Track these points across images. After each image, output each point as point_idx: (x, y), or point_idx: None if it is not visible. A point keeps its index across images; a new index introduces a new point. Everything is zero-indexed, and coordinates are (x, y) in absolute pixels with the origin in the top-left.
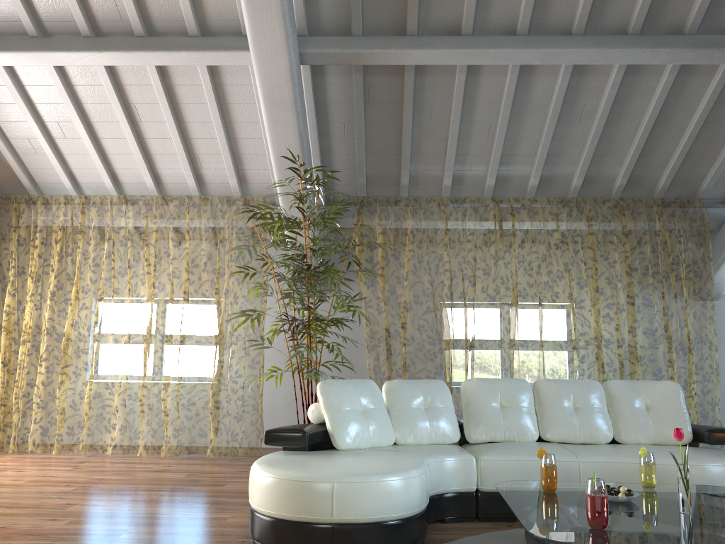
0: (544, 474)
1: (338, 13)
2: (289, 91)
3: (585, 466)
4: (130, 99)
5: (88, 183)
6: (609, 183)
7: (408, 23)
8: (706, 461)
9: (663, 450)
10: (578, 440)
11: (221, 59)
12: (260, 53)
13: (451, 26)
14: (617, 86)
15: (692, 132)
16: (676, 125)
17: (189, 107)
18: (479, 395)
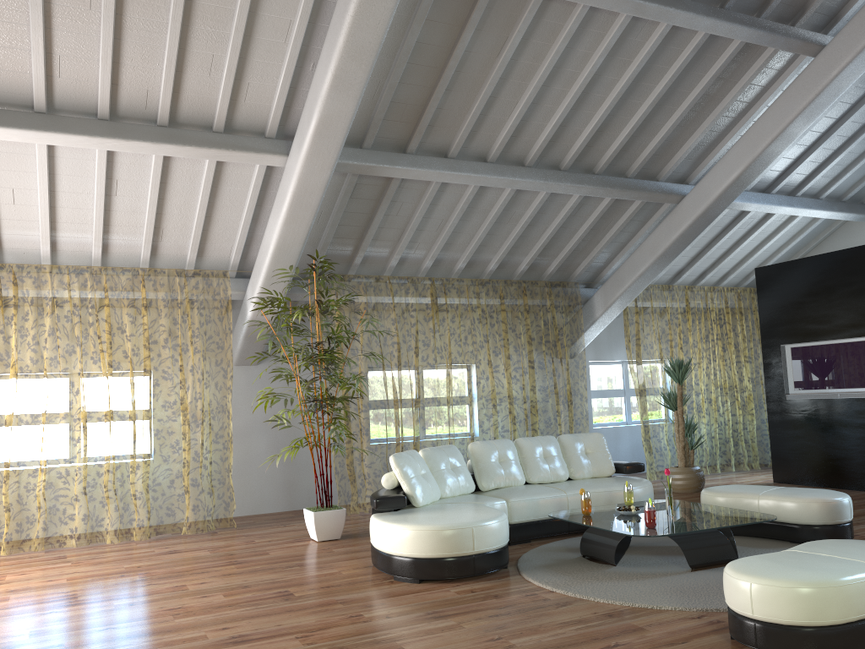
0: (585, 504)
1: (354, 129)
2: (317, 197)
3: (571, 497)
4: (115, 175)
5: (15, 249)
6: (514, 267)
7: (411, 144)
8: (636, 485)
9: (607, 481)
10: (550, 480)
11: (248, 158)
12: (308, 168)
13: (440, 149)
14: (543, 202)
15: (581, 236)
16: (571, 229)
17: (176, 187)
18: (485, 454)
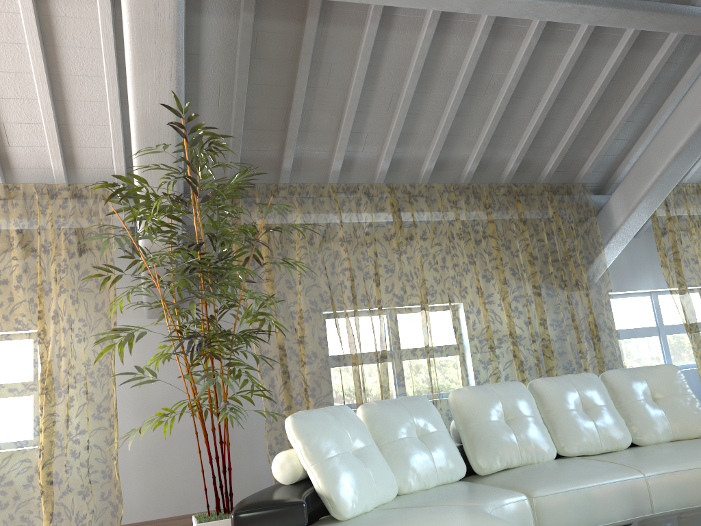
0: None
1: None
2: (170, 12)
3: (653, 481)
4: None
5: None
6: (500, 168)
7: None
8: None
9: None
10: (601, 449)
11: None
12: None
13: None
14: (531, 53)
15: (587, 111)
16: (572, 103)
17: None
18: (479, 409)
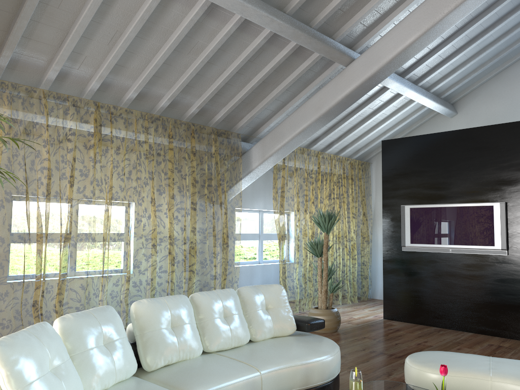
0: None
1: None
2: None
3: (265, 377)
4: None
5: None
6: (185, 109)
7: None
8: (330, 352)
9: (296, 347)
10: (231, 346)
11: None
12: None
13: None
14: (229, 36)
15: (254, 86)
16: (245, 77)
17: None
18: (154, 318)
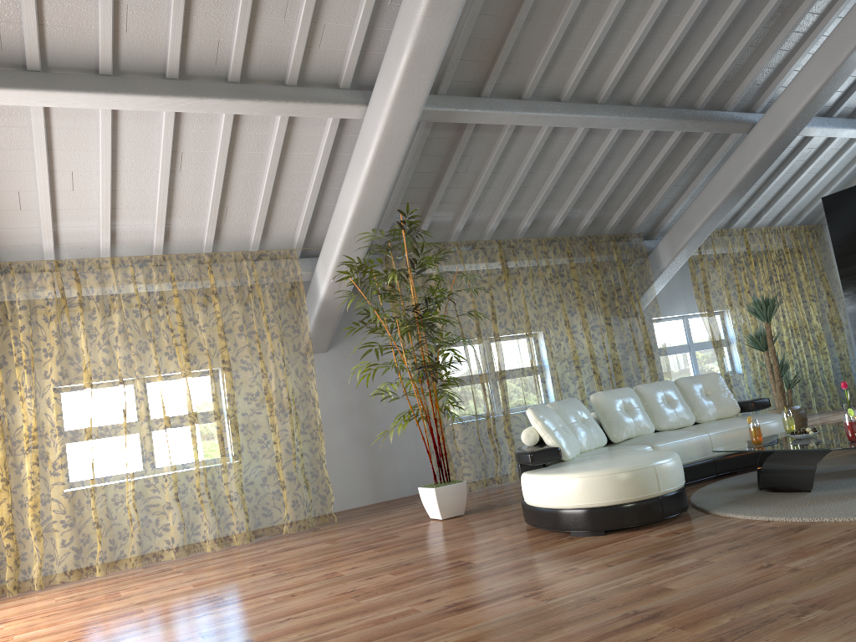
0: (755, 433)
1: None
2: (403, 146)
3: (713, 437)
4: (180, 147)
5: (72, 244)
6: (577, 223)
7: (486, 86)
8: (774, 418)
9: (740, 419)
10: (679, 425)
11: (326, 111)
12: (396, 112)
13: (514, 90)
14: (612, 145)
15: (646, 181)
16: (635, 175)
17: (243, 156)
18: (610, 404)
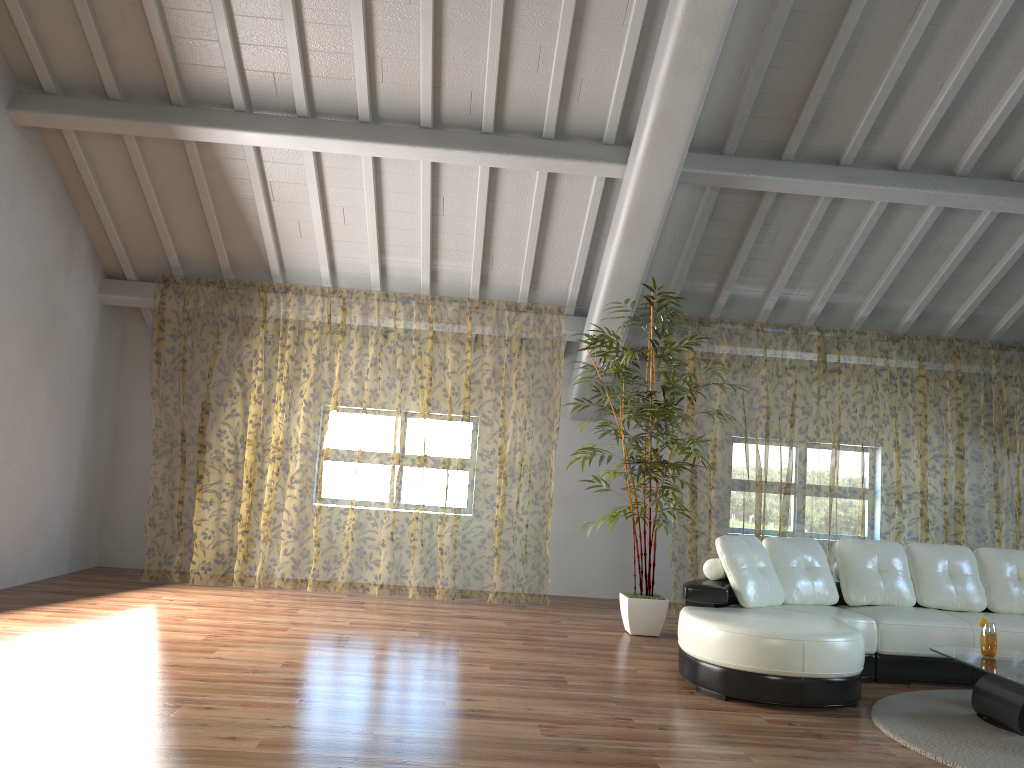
0: (985, 641)
1: (713, 130)
2: (658, 214)
3: (979, 634)
4: (441, 191)
5: (347, 274)
6: (944, 319)
7: (787, 148)
8: None
9: None
10: (955, 607)
11: (580, 168)
12: (645, 176)
13: (829, 154)
14: (986, 227)
15: None
16: None
17: (506, 205)
18: (857, 557)
